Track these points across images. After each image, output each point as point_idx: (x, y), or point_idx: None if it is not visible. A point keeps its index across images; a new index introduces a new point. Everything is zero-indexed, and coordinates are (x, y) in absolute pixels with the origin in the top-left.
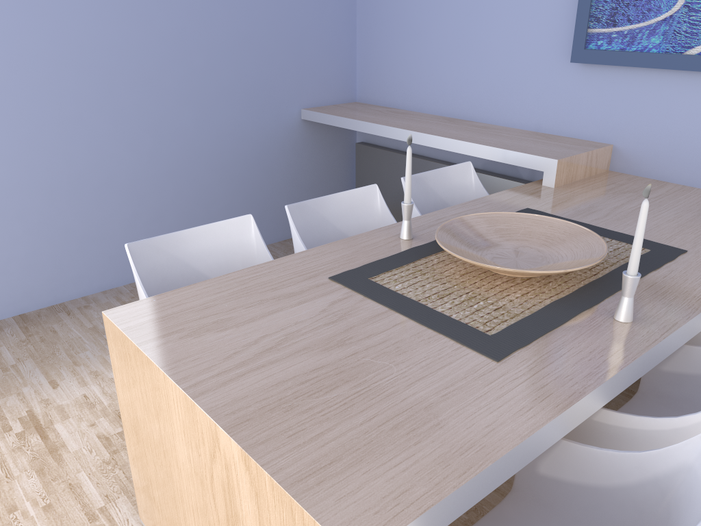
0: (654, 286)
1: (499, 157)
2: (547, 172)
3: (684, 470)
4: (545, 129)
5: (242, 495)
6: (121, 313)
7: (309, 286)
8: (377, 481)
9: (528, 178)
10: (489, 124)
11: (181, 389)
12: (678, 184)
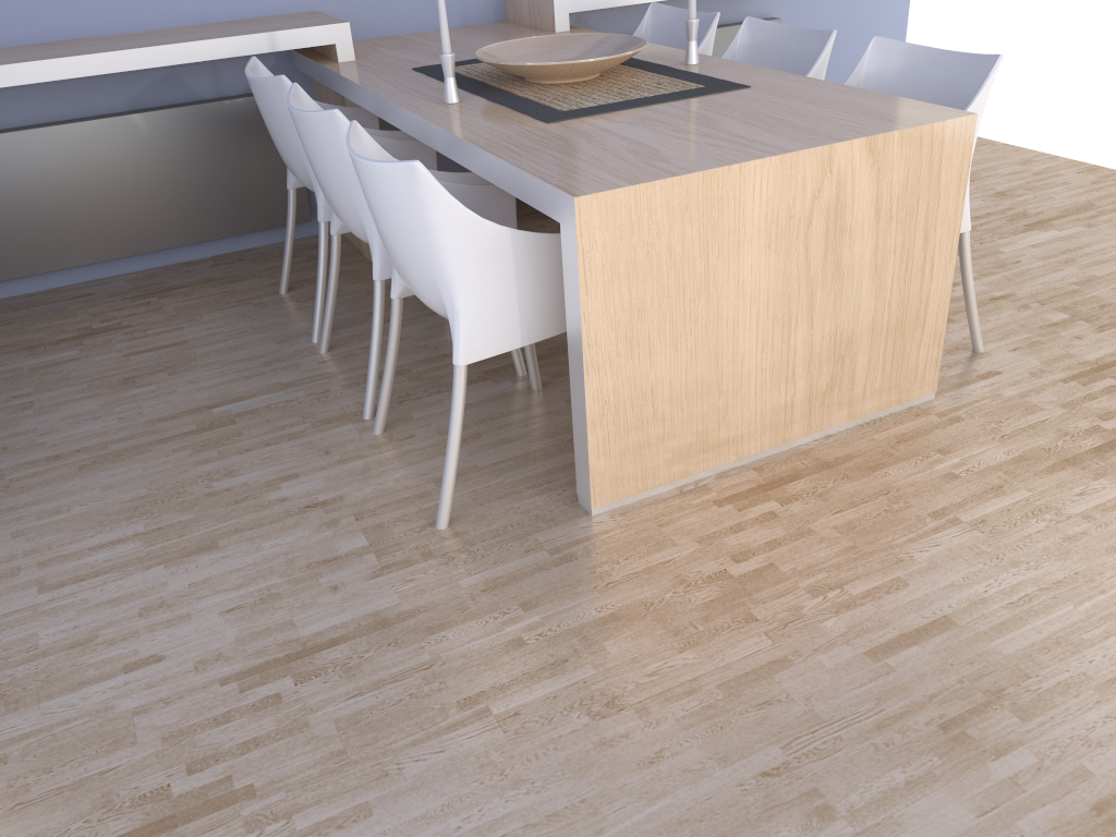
0: (639, 55)
1: (264, 47)
2: (342, 43)
3: (864, 81)
4: (216, 15)
5: (857, 193)
6: (586, 189)
7: (565, 129)
8: (901, 111)
9: (214, 96)
10: (120, 34)
11: (774, 156)
12: (403, 34)
